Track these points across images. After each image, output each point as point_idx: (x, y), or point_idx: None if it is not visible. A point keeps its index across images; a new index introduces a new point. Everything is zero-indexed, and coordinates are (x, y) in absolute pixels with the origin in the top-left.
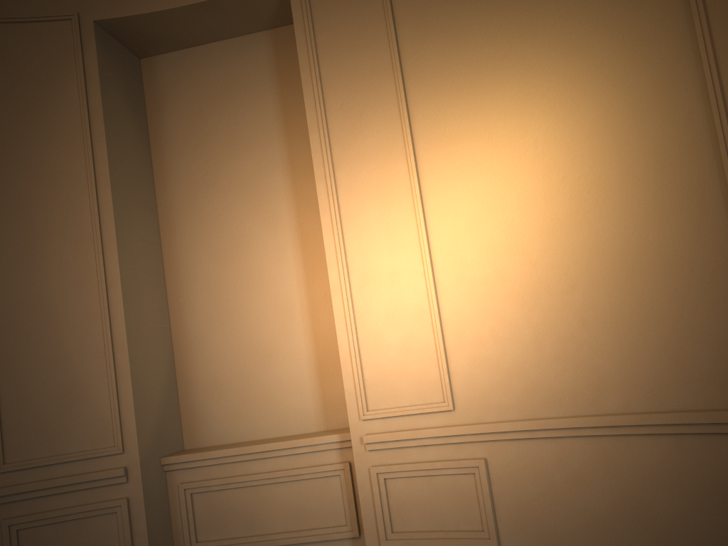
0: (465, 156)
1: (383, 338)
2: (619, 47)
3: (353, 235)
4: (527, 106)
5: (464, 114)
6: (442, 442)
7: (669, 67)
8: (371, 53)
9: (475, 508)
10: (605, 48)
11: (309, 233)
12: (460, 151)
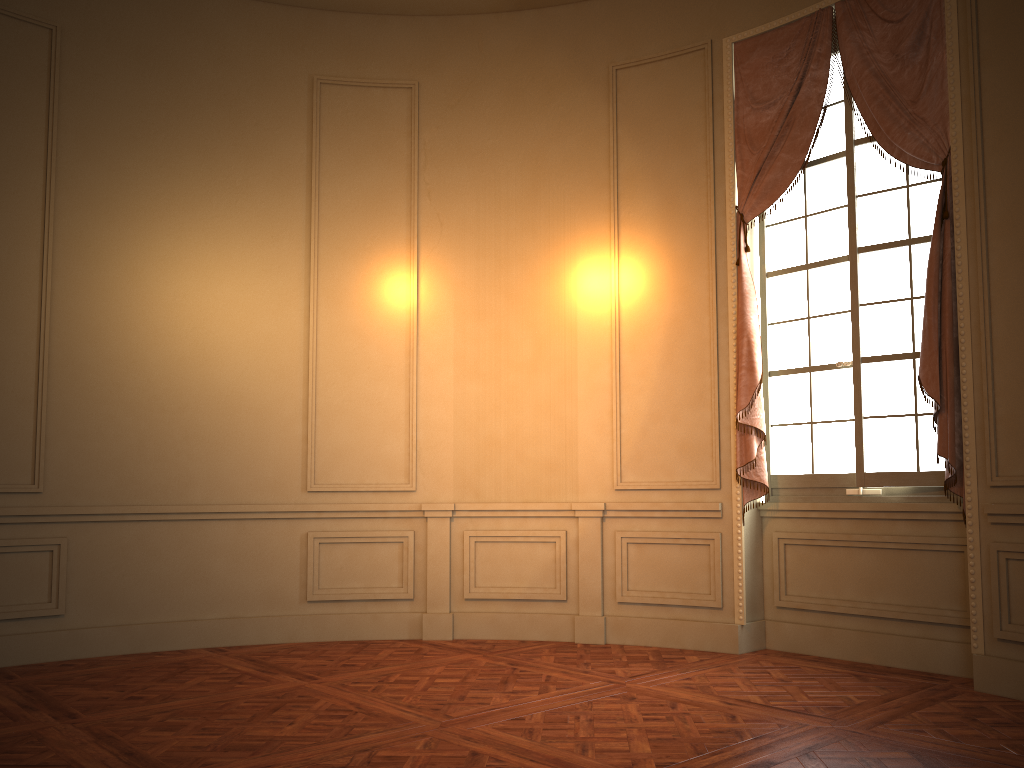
0: (106, 276)
1: None
2: (257, 261)
3: None
4: (174, 264)
5: (113, 242)
6: (24, 521)
7: (288, 291)
8: (22, 136)
9: (45, 582)
10: (247, 256)
11: None
12: (101, 270)
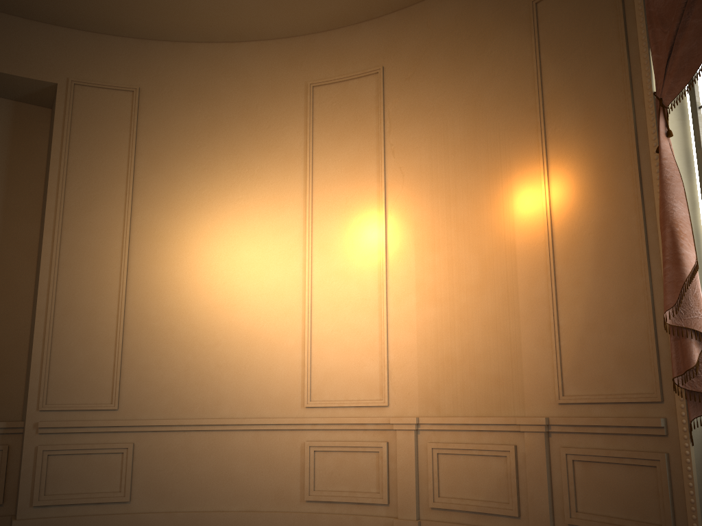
0: (165, 251)
1: (73, 354)
2: (269, 227)
3: (66, 278)
4: (212, 237)
5: (171, 227)
6: (104, 430)
7: (291, 247)
8: (112, 163)
9: (118, 476)
10: (262, 225)
11: (7, 263)
12: (162, 247)
